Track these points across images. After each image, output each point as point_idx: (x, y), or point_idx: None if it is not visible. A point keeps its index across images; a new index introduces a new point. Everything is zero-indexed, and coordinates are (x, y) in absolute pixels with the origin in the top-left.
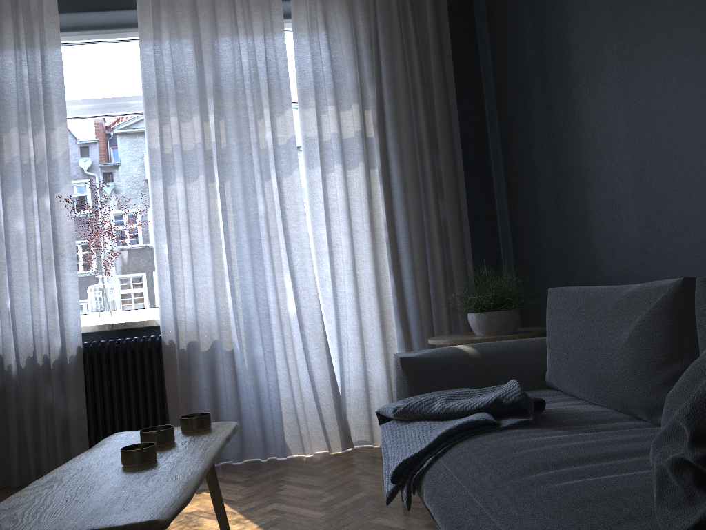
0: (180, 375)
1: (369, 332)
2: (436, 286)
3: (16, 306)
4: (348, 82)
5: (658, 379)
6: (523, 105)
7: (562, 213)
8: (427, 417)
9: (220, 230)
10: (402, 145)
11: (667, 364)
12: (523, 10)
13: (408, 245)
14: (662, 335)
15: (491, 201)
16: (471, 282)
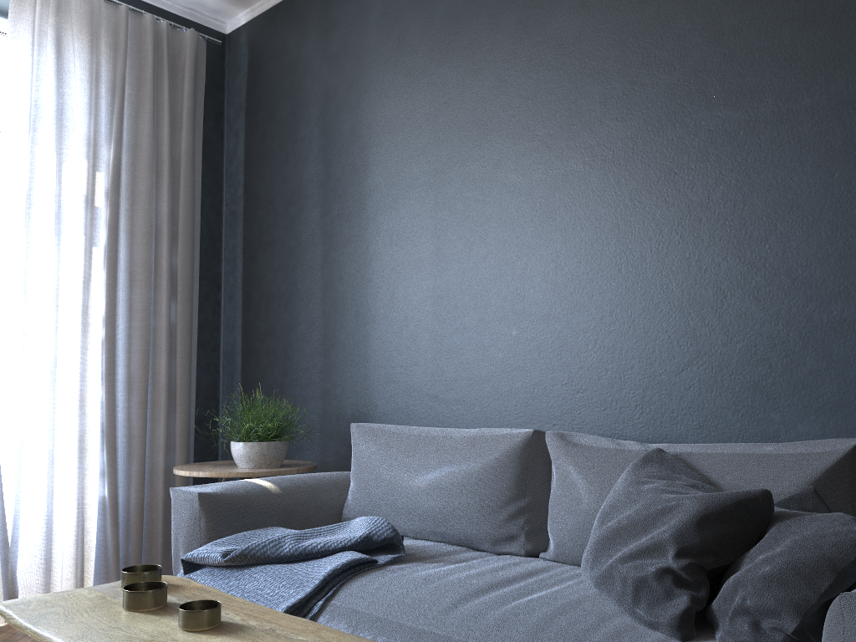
0: None
1: (63, 458)
2: (155, 404)
3: None
4: (77, 129)
5: (505, 513)
6: (290, 221)
7: (332, 344)
8: (274, 560)
9: None
10: (136, 227)
11: (513, 501)
12: (308, 127)
13: (126, 349)
14: (512, 476)
15: (216, 310)
16: (193, 402)
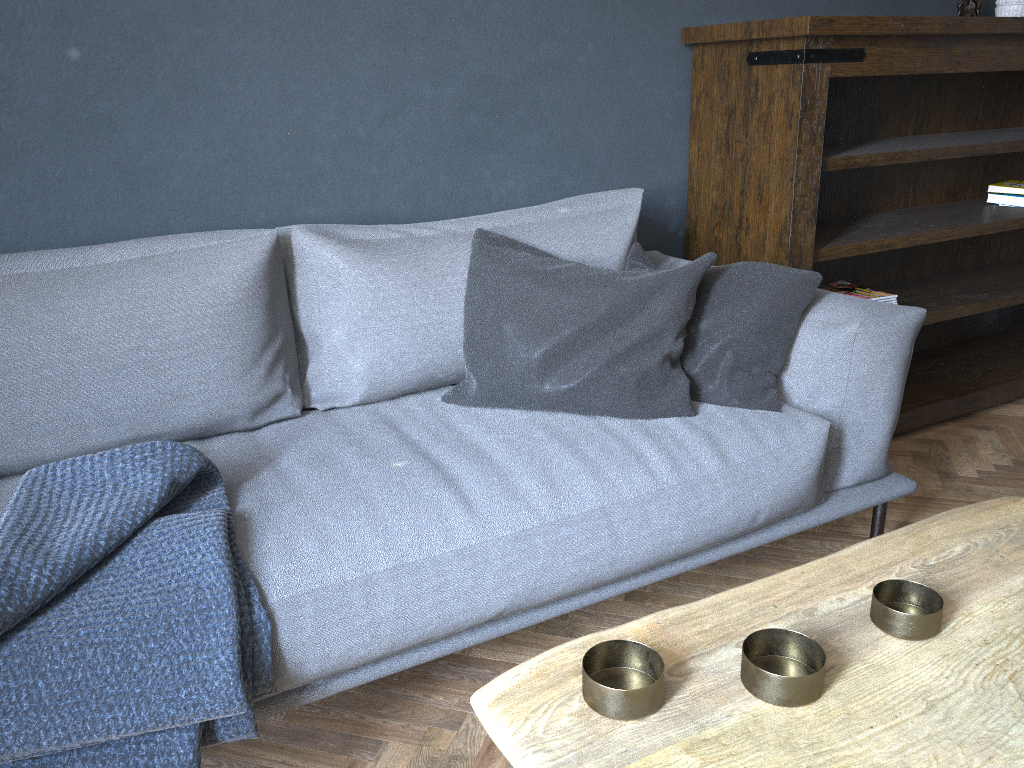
0: None
1: None
2: None
3: None
4: None
5: (263, 367)
6: None
7: None
8: (24, 618)
9: None
10: None
11: (268, 345)
12: None
13: None
14: (263, 308)
15: None
16: None
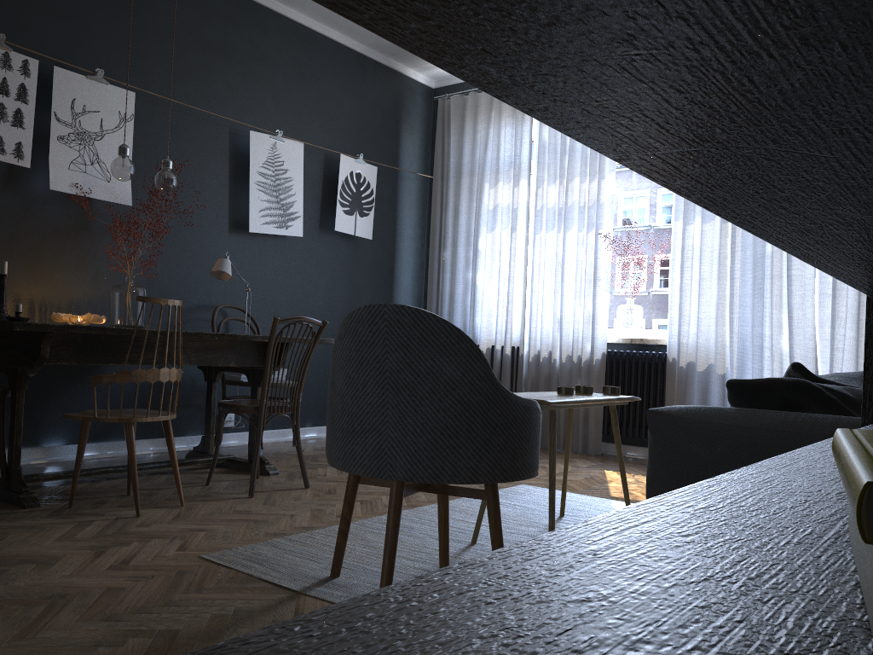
0: (677, 388)
1: None
2: None
3: (563, 315)
4: None
5: None
6: None
7: None
8: None
9: (728, 266)
10: None
11: None
12: None
13: None
14: None
15: None
16: None
